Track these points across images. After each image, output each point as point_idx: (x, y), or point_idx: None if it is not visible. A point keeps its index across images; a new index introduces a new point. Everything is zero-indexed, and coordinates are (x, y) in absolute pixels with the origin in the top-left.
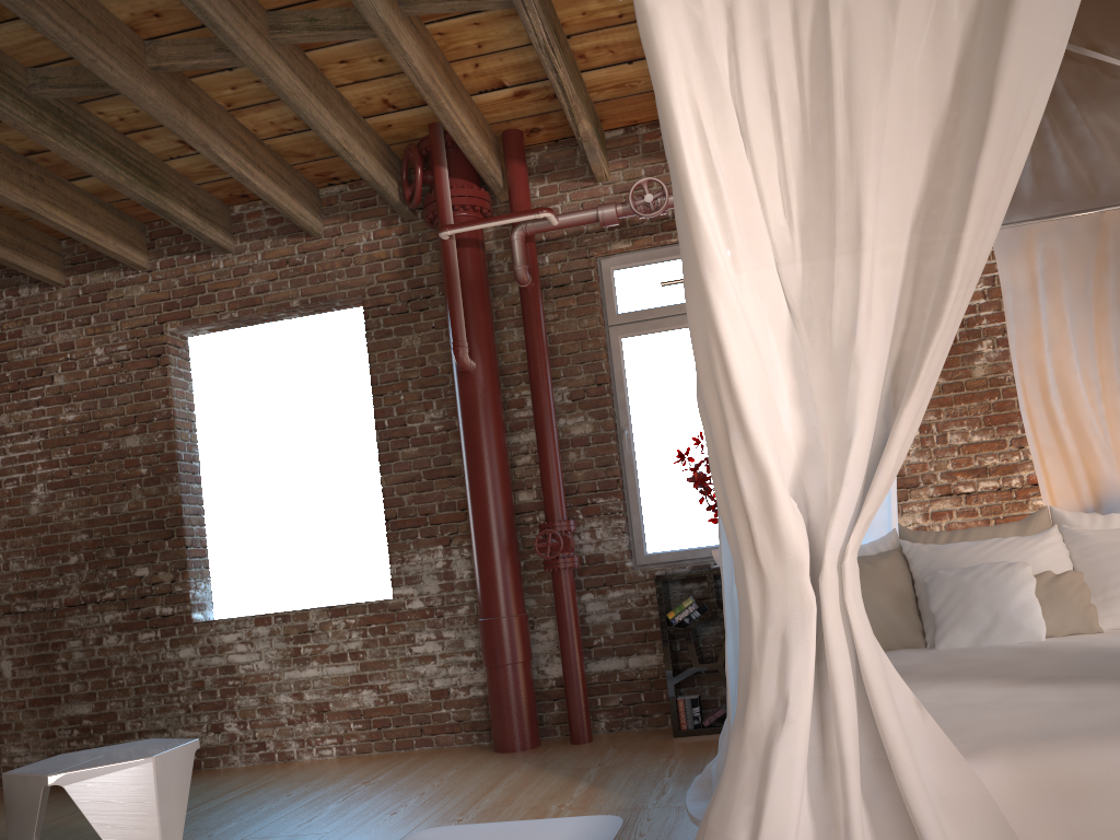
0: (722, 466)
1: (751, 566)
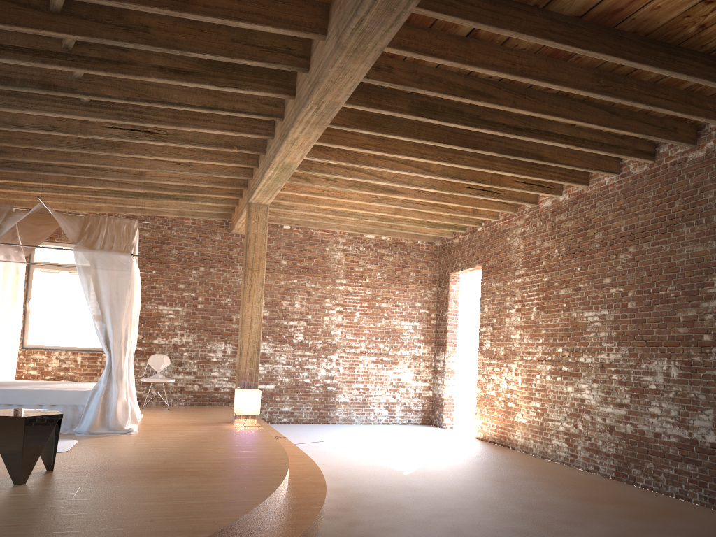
0: (122, 338)
1: (123, 355)
